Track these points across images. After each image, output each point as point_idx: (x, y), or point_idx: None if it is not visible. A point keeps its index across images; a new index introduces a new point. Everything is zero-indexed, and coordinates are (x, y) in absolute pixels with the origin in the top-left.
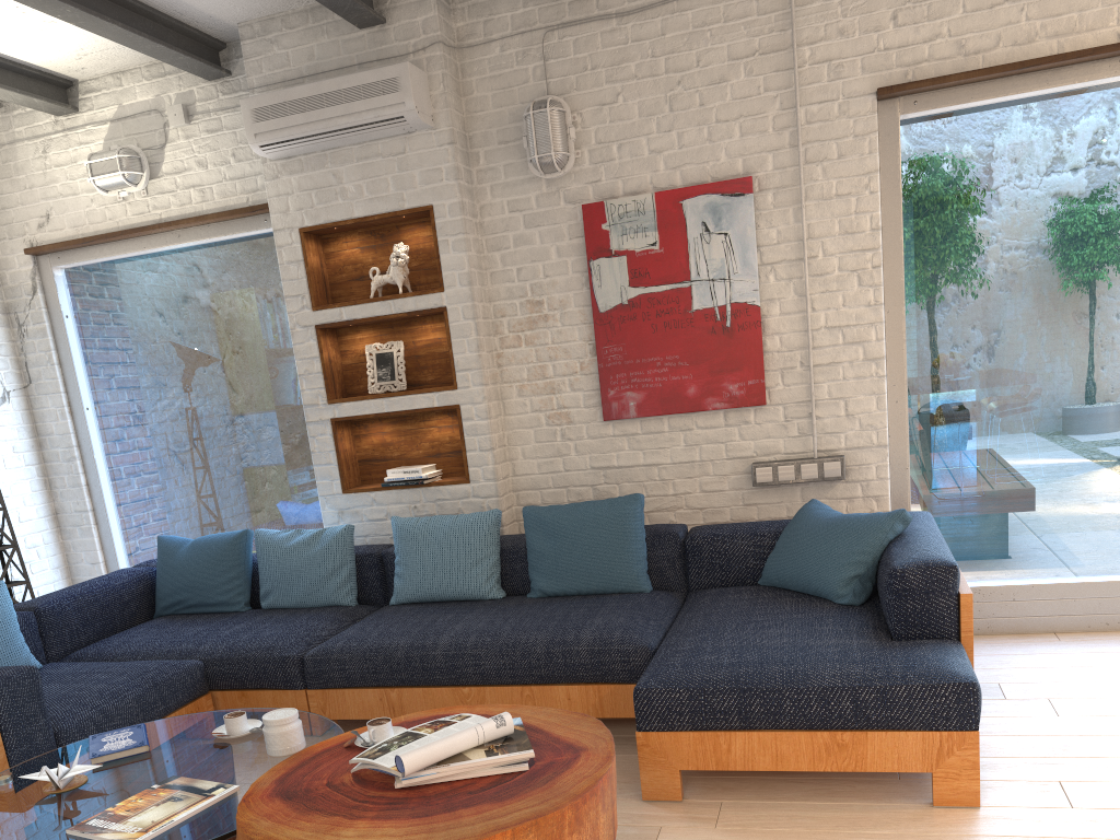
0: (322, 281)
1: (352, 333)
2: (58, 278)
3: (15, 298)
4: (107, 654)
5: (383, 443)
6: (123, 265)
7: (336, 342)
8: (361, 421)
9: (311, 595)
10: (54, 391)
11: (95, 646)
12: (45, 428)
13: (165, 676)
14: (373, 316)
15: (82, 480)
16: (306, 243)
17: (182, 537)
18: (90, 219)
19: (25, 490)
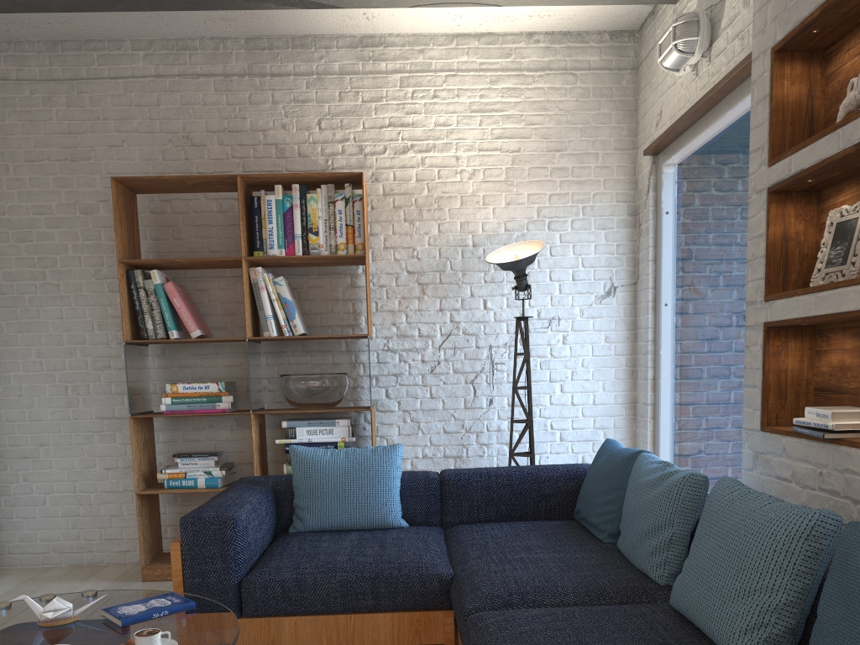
0: (802, 121)
1: (835, 194)
2: (667, 175)
3: (640, 199)
4: (457, 536)
5: (840, 366)
6: (701, 150)
7: (812, 212)
8: (824, 330)
9: (632, 550)
10: (645, 286)
11: (470, 526)
12: (639, 322)
13: (394, 573)
14: (820, 161)
15: (648, 374)
16: (778, 67)
17: (616, 444)
18: (678, 106)
19: (607, 377)
